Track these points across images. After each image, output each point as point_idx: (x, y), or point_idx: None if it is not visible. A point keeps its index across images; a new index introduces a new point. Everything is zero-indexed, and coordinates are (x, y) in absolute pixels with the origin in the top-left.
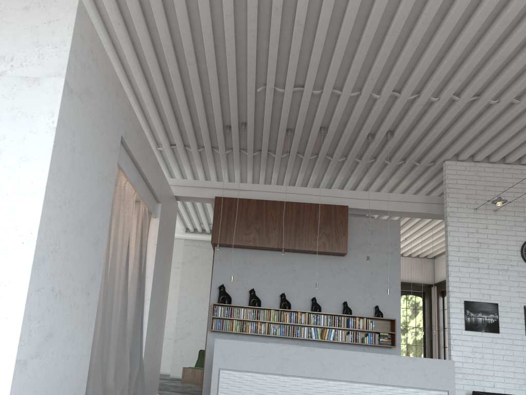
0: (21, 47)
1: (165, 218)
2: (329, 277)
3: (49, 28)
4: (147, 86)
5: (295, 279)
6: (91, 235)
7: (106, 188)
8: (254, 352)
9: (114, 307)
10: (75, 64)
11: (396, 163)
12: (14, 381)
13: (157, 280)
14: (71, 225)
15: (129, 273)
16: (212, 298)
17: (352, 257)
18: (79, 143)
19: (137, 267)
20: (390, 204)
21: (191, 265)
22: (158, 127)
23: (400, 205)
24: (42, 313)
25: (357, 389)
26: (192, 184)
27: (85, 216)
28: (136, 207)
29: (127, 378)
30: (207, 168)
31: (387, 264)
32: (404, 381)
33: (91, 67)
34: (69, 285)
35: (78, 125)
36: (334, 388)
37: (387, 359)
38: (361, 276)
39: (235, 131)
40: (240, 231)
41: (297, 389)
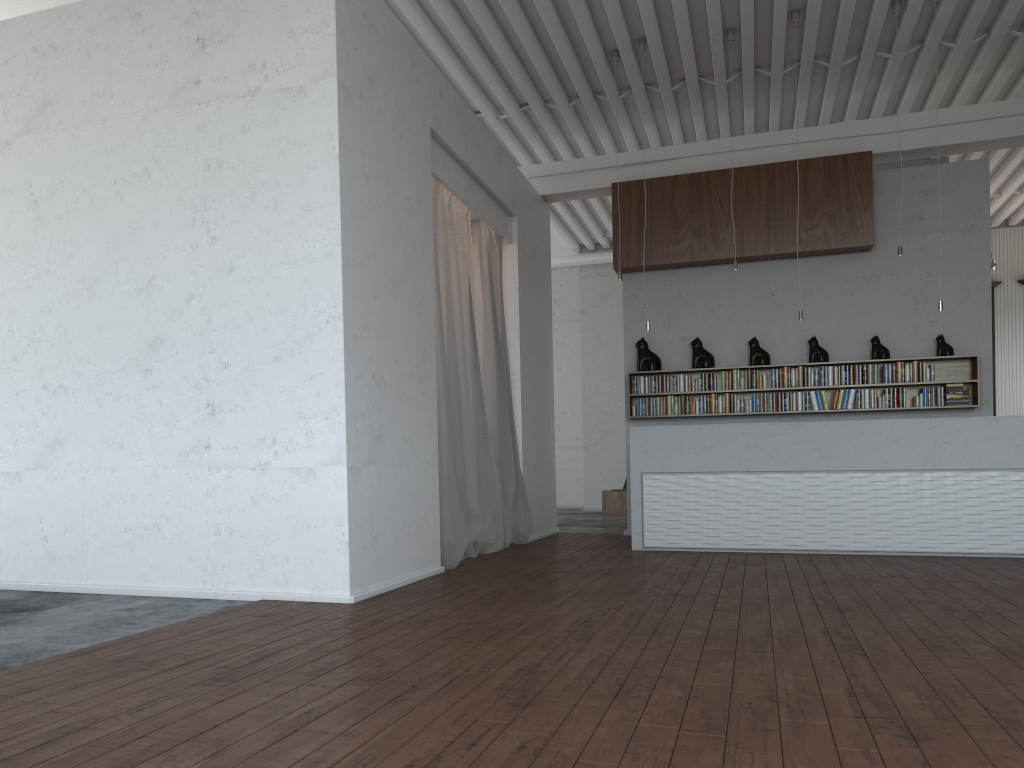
0: (272, 45)
1: (528, 241)
2: (841, 296)
3: (302, 4)
4: (460, 20)
5: (775, 309)
6: (410, 295)
7: (420, 219)
8: (697, 441)
9: (462, 396)
10: (346, 49)
11: (967, 43)
12: (349, 492)
13: (529, 346)
14: (381, 286)
15: (482, 342)
16: (627, 365)
17: (886, 250)
18: (371, 165)
19: (491, 330)
20: (965, 130)
21: (598, 312)
22: (492, 83)
23: (989, 127)
24: (366, 409)
25: (883, 482)
26: (569, 169)
27: (398, 269)
28: (476, 231)
29: (498, 498)
30: (594, 132)
31: (961, 253)
32: (974, 460)
33: (368, 41)
34: (392, 370)
35: (366, 139)
36: (840, 484)
37: (939, 427)
38: (908, 284)
39: (627, 59)
40: (664, 239)
41: (775, 491)
